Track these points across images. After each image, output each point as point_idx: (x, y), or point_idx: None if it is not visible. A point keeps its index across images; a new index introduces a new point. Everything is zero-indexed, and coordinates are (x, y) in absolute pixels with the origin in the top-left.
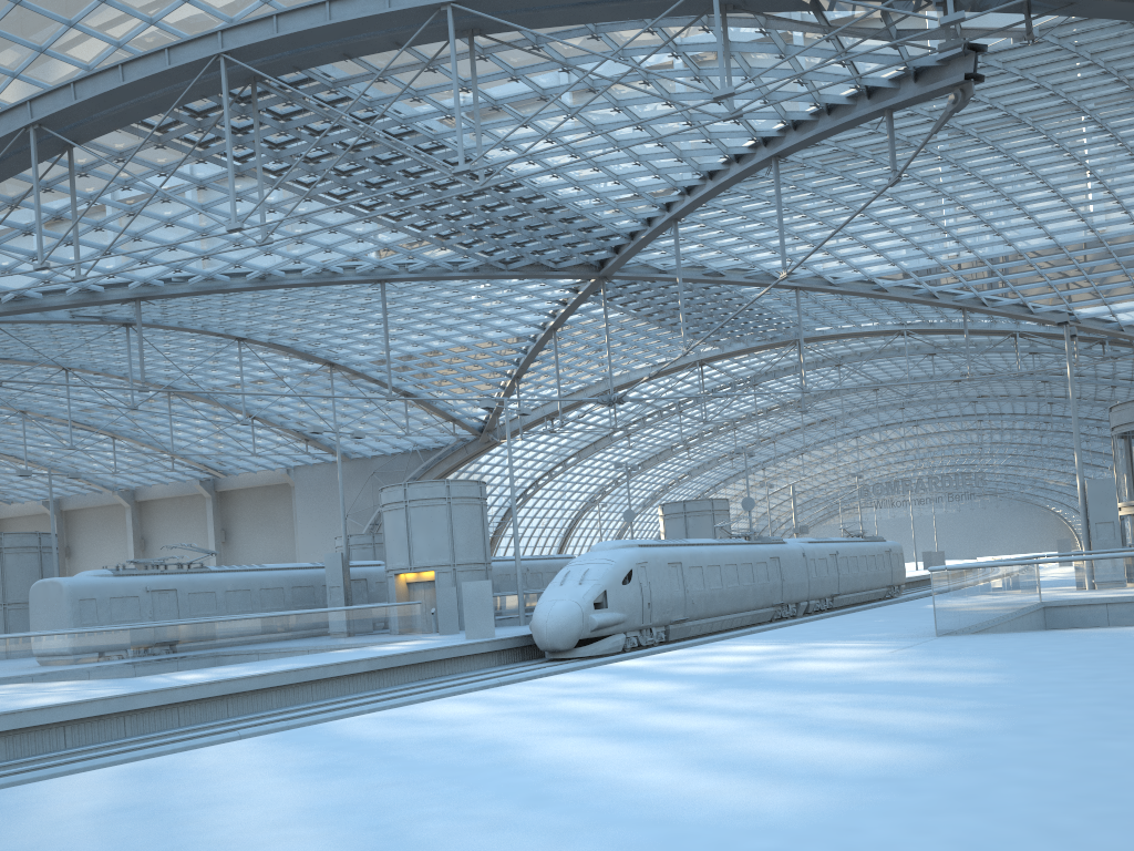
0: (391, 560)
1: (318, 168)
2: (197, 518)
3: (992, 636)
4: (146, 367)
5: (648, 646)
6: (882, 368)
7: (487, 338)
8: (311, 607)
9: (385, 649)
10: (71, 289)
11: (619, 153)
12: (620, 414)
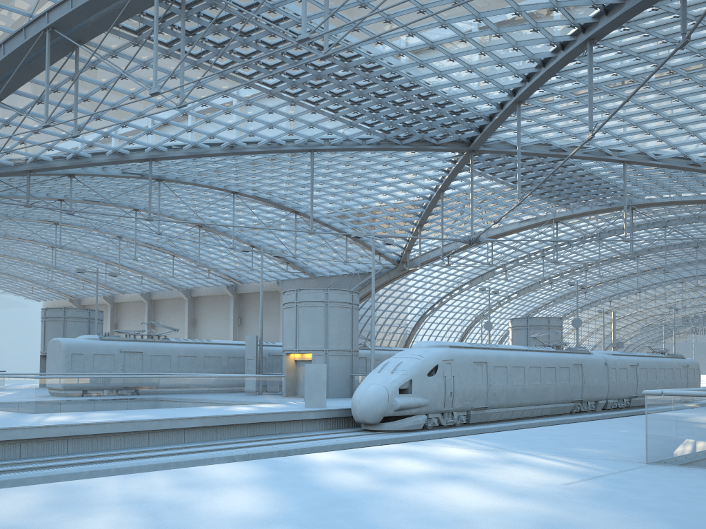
0: (285, 343)
1: (249, 62)
2: (225, 309)
3: (705, 474)
4: (183, 210)
5: (452, 426)
6: (701, 230)
7: (397, 196)
8: (241, 372)
9: (234, 410)
10: (108, 152)
11: (468, 45)
12: (500, 256)
